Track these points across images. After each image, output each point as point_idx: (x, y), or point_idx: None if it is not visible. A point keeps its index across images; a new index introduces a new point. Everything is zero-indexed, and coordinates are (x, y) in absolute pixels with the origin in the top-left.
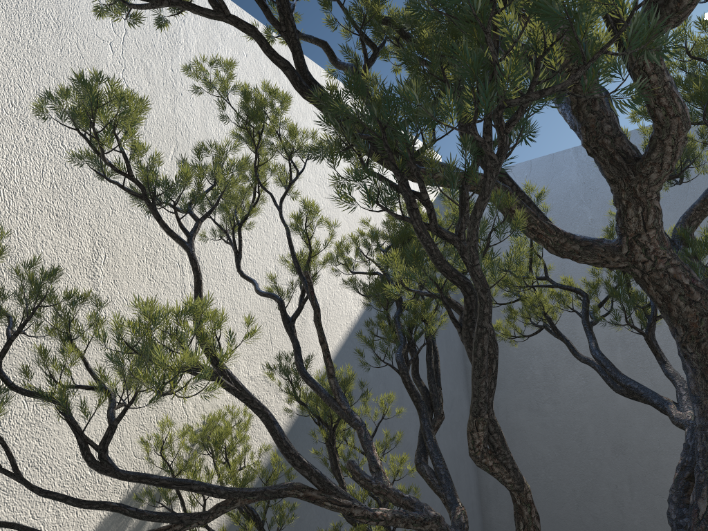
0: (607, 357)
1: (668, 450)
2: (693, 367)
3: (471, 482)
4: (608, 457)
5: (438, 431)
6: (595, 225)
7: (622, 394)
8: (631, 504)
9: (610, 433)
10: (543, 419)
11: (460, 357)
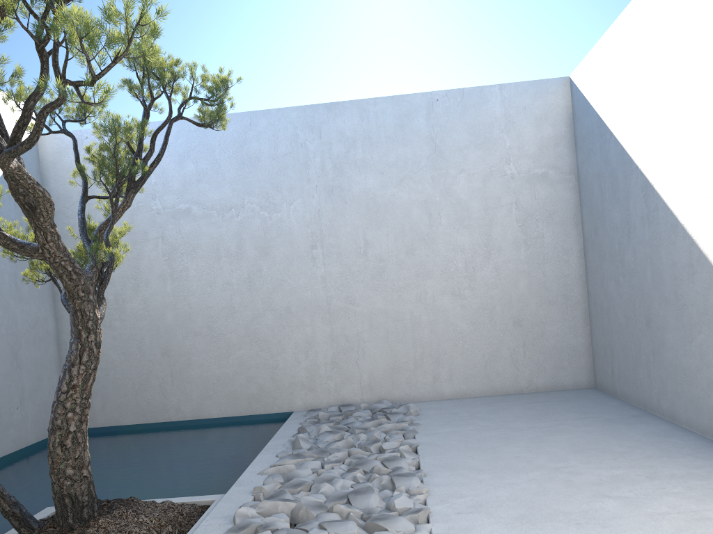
0: (161, 287)
1: (196, 352)
2: (71, 311)
3: (55, 383)
4: (158, 359)
5: (19, 344)
6: (157, 187)
7: None
8: (172, 390)
9: (160, 342)
10: (114, 333)
11: (48, 284)
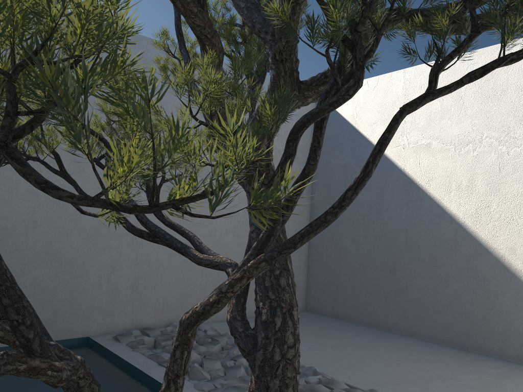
0: None
1: None
2: None
3: None
4: None
5: None
6: None
7: (142, 236)
8: None
9: None
10: None
11: None
